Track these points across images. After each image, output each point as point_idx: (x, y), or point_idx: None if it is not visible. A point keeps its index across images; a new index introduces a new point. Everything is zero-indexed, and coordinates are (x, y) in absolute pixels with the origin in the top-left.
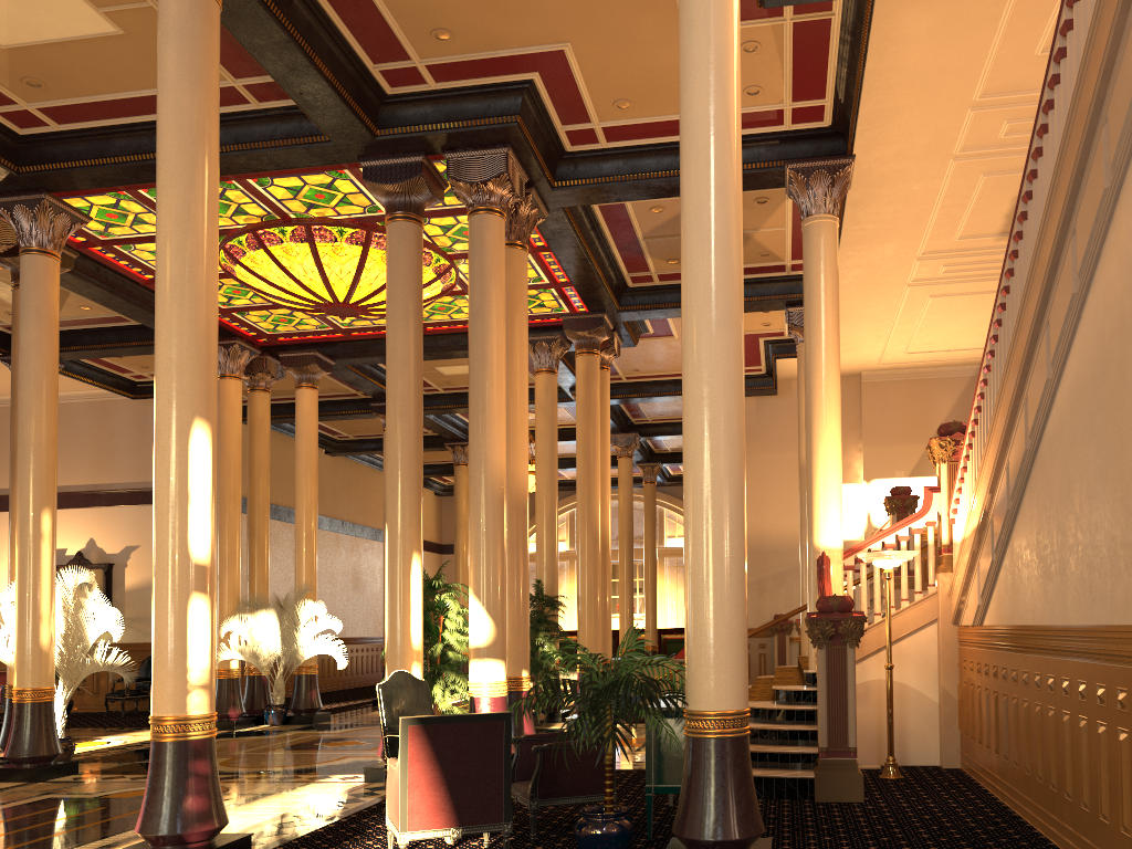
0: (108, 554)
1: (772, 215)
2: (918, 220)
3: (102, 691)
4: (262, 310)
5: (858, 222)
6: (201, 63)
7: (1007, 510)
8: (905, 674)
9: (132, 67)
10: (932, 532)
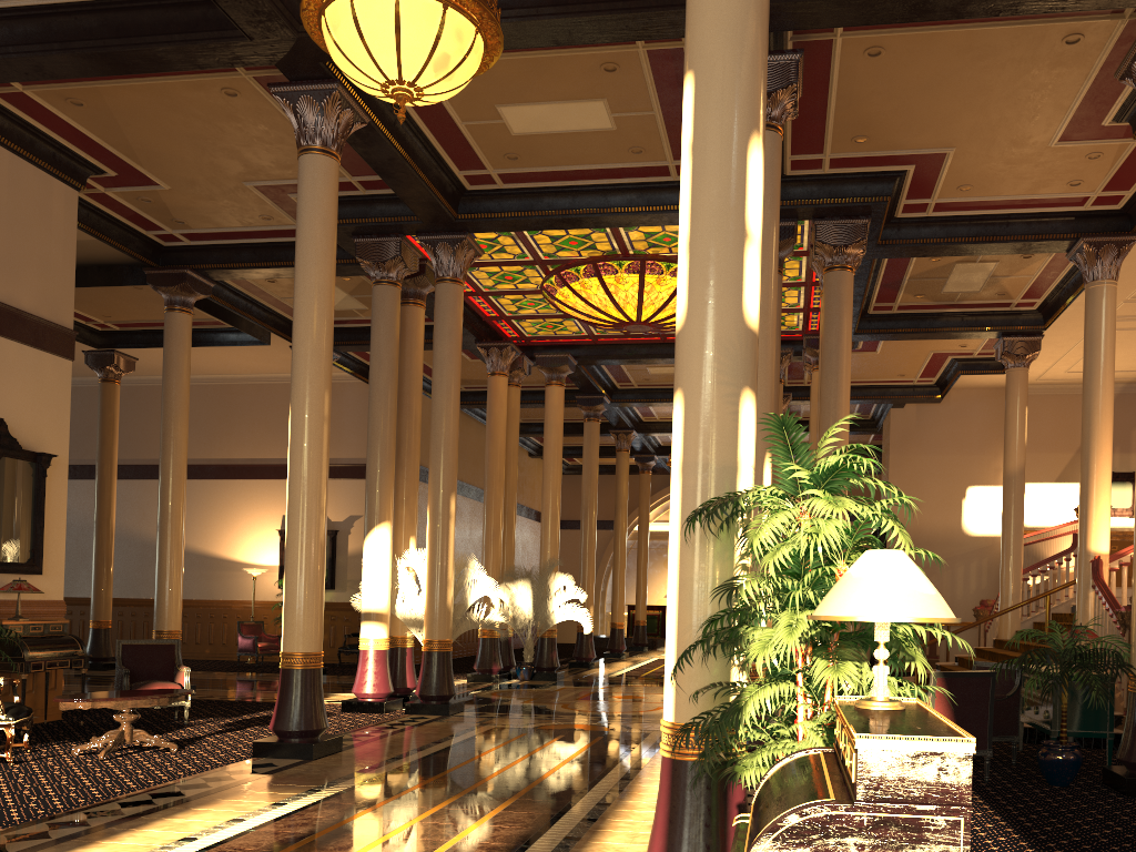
0: (333, 522)
1: (1028, 266)
2: None
3: (324, 644)
4: (541, 318)
5: None
6: (776, 188)
7: None
8: None
9: (599, 150)
10: None
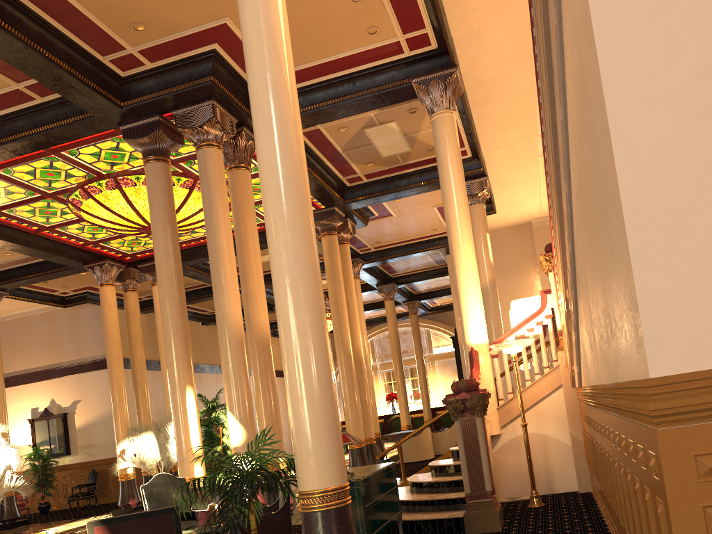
0: (63, 407)
1: (423, 120)
2: (529, 108)
3: (69, 495)
4: (116, 238)
5: (488, 116)
6: None
7: (573, 299)
8: (545, 427)
9: None
10: (550, 322)
